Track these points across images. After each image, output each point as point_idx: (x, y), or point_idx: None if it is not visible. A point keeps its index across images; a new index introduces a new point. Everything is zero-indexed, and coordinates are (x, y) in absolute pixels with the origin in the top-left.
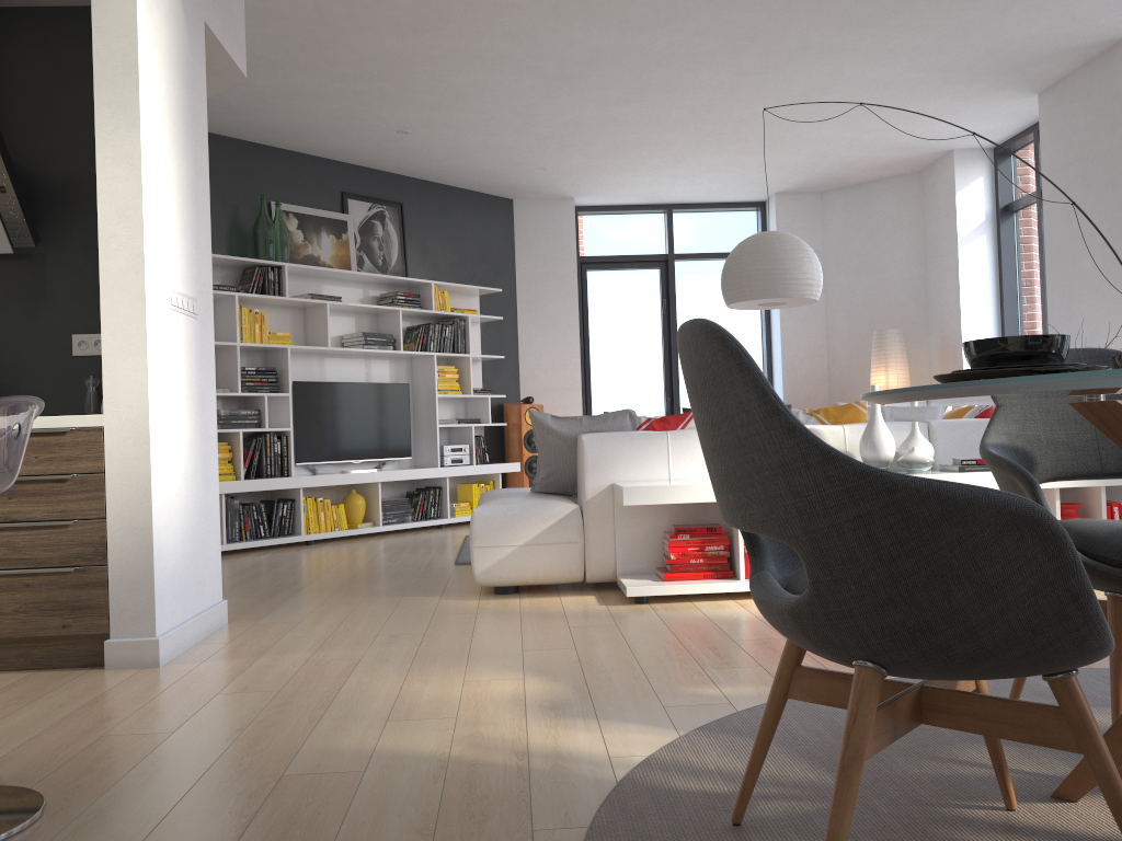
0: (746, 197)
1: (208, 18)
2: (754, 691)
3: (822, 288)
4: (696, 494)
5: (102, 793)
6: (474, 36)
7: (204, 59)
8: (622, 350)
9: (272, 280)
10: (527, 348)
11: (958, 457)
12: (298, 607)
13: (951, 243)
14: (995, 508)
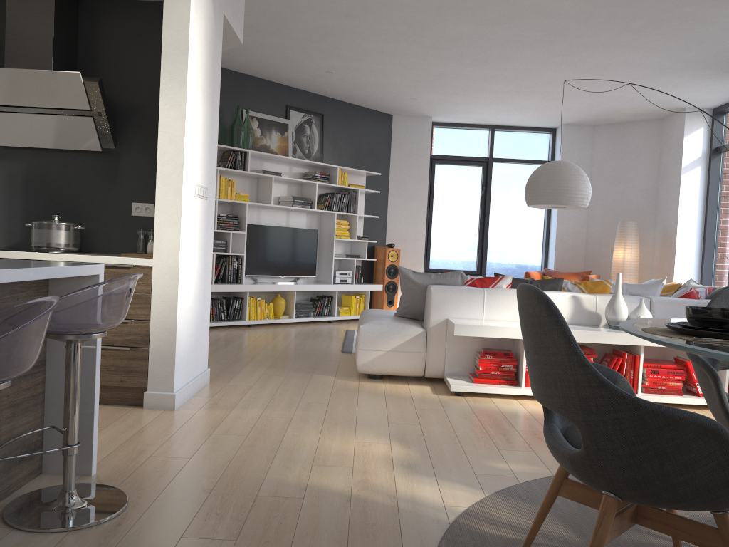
0: (544, 125)
1: (225, 10)
2: (529, 469)
3: None
4: (499, 332)
5: (157, 495)
6: (384, 22)
7: (221, 37)
8: (453, 217)
9: (240, 160)
10: (393, 211)
11: None
12: (250, 375)
13: (677, 169)
14: (695, 424)
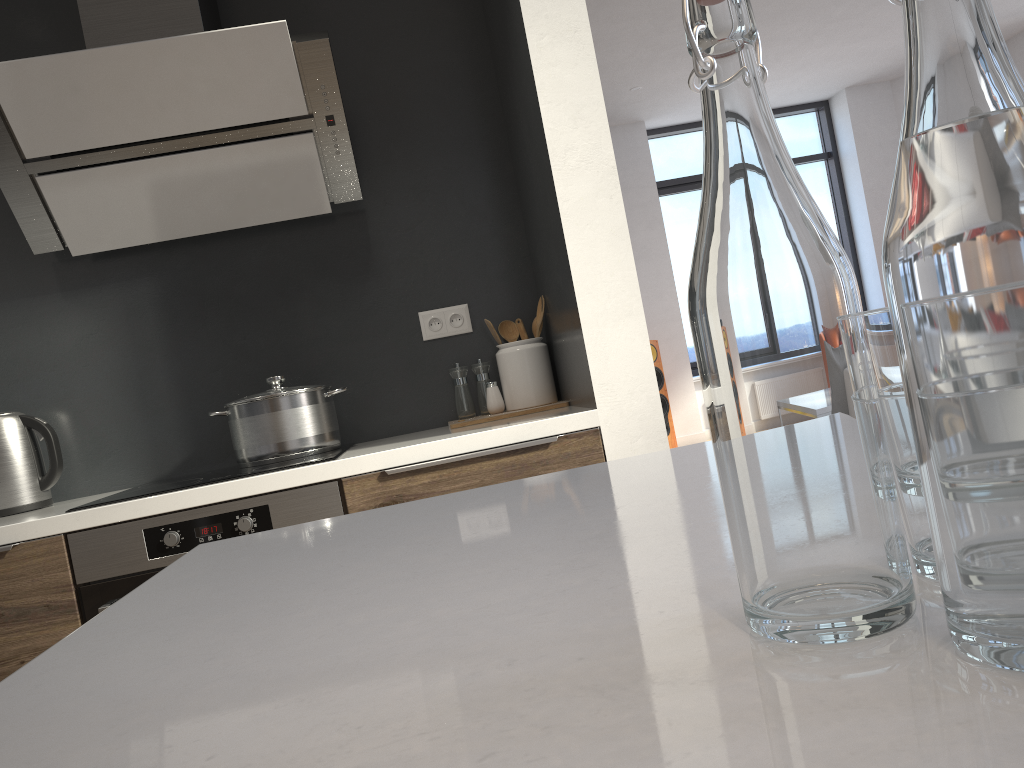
0: (813, 97)
1: None
2: None
3: None
4: None
5: None
6: None
7: None
8: None
9: None
10: None
11: None
12: None
13: None
14: None
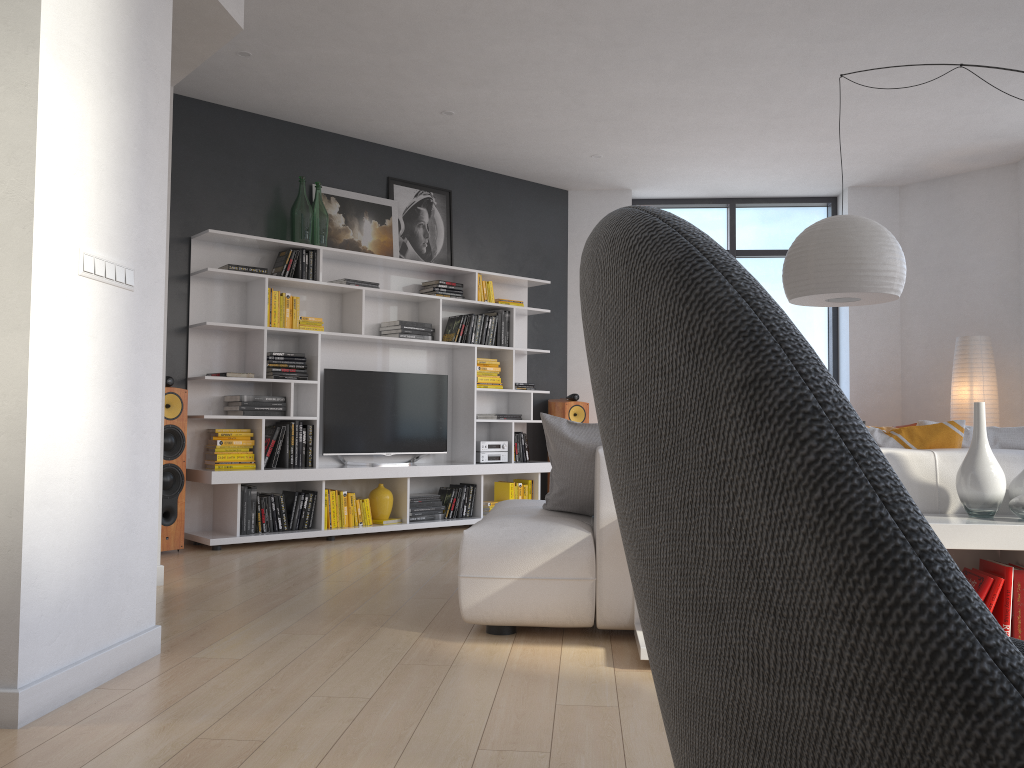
0: (816, 191)
1: None
2: None
3: None
4: None
5: None
6: None
7: None
8: None
9: (306, 264)
10: (576, 343)
11: None
12: (255, 633)
13: None
14: None
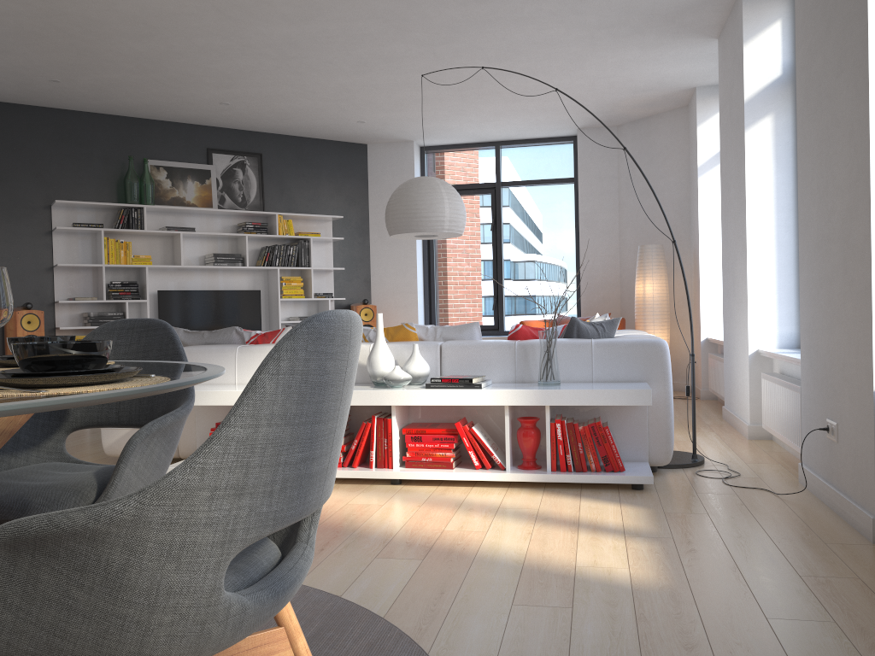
0: (557, 133)
1: None
2: None
3: (616, 208)
4: (213, 399)
5: None
6: (189, 36)
7: None
8: (461, 261)
9: (135, 218)
10: (377, 260)
11: (461, 373)
12: None
13: (696, 169)
14: None
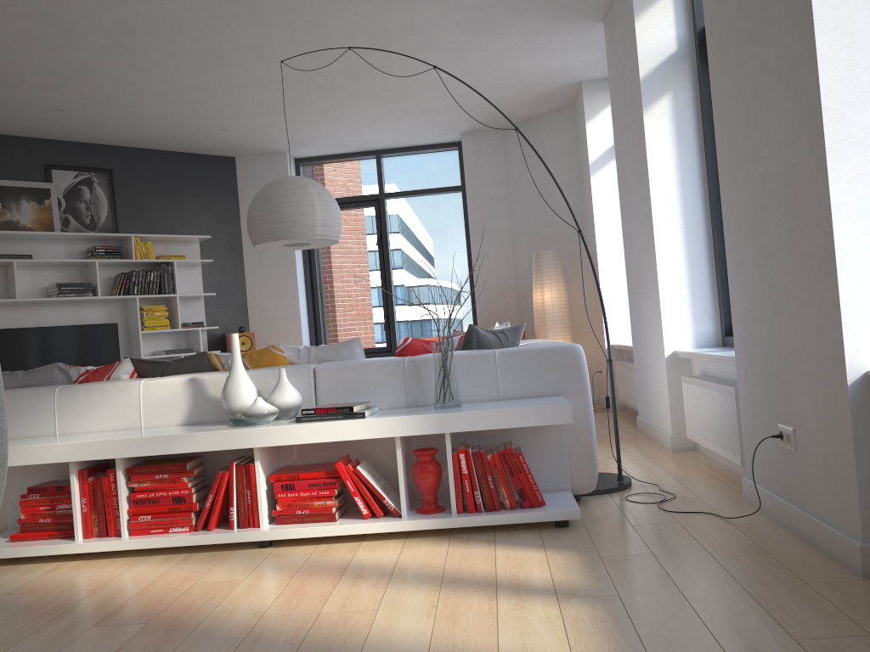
0: (440, 139)
1: None
2: None
3: (507, 215)
4: (19, 457)
5: None
6: None
7: None
8: (346, 279)
9: None
10: (253, 283)
11: (341, 400)
12: None
13: (587, 168)
14: None
